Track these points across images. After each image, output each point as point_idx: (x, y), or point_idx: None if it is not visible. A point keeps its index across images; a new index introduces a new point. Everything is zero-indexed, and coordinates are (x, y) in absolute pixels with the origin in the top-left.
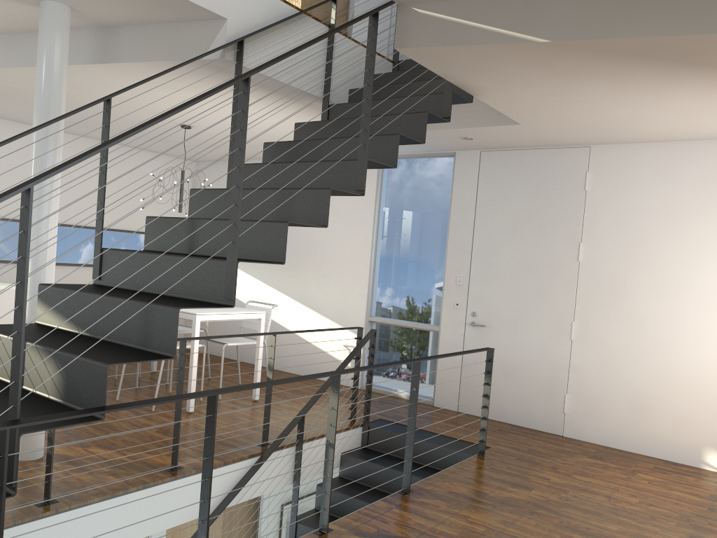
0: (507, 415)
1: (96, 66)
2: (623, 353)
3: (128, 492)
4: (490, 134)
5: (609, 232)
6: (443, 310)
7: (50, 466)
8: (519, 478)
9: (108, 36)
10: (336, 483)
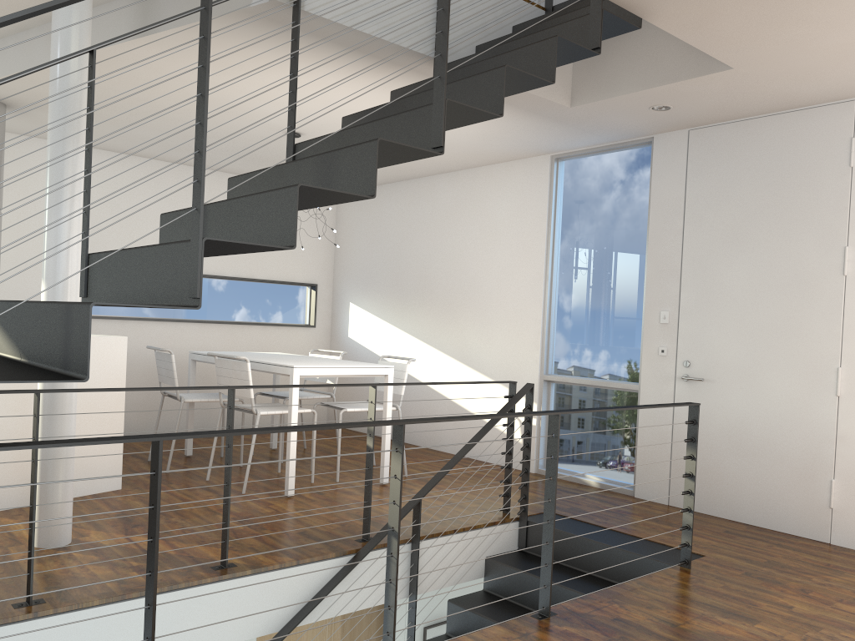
0: (742, 511)
1: (140, 43)
2: None
3: None
4: (693, 96)
5: None
6: (643, 361)
7: (30, 552)
8: (739, 603)
9: (148, 0)
10: (476, 600)
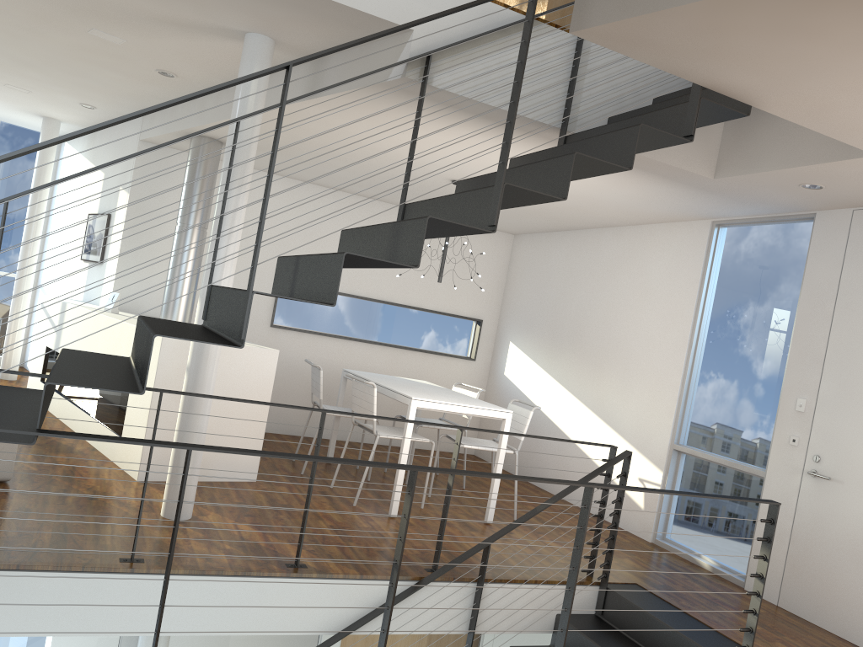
0: (853, 630)
1: (309, 104)
2: None
3: (224, 575)
4: (843, 178)
5: None
6: (773, 447)
7: (138, 519)
8: None
9: (318, 68)
10: None
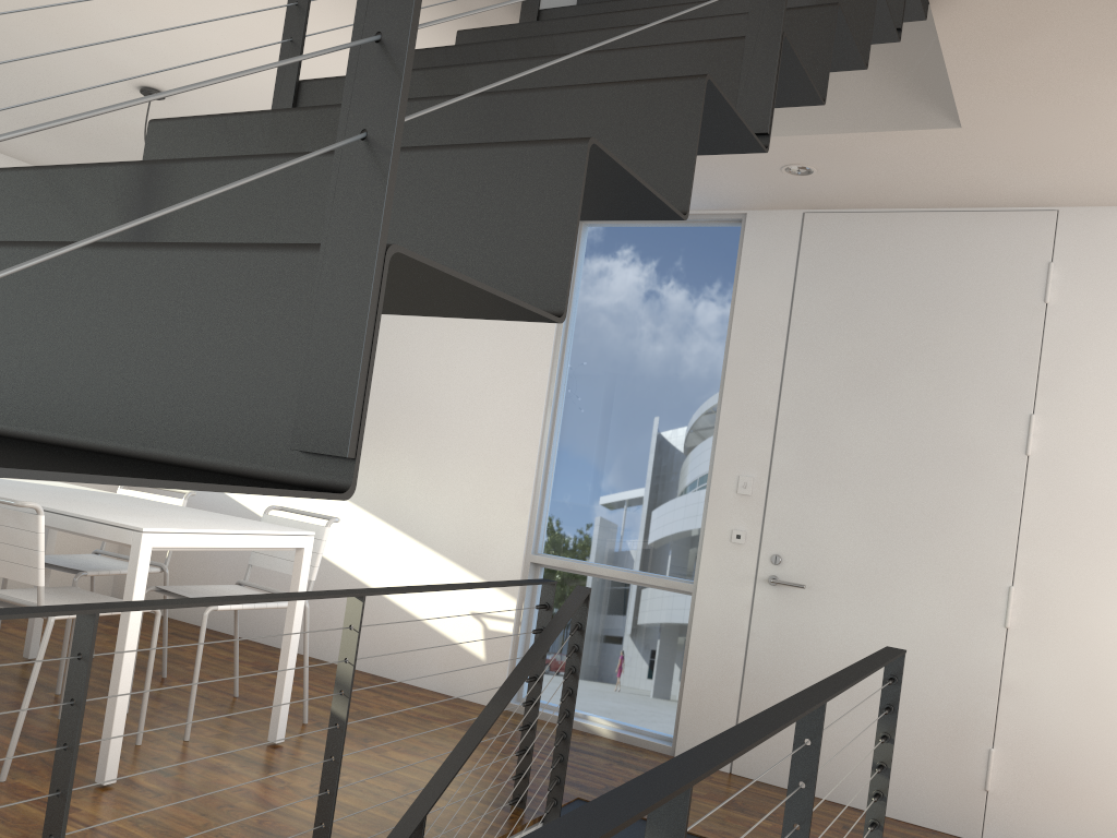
0: (850, 789)
1: None
2: None
3: None
4: (861, 161)
5: (1101, 394)
6: (705, 548)
7: None
8: None
9: None
10: None
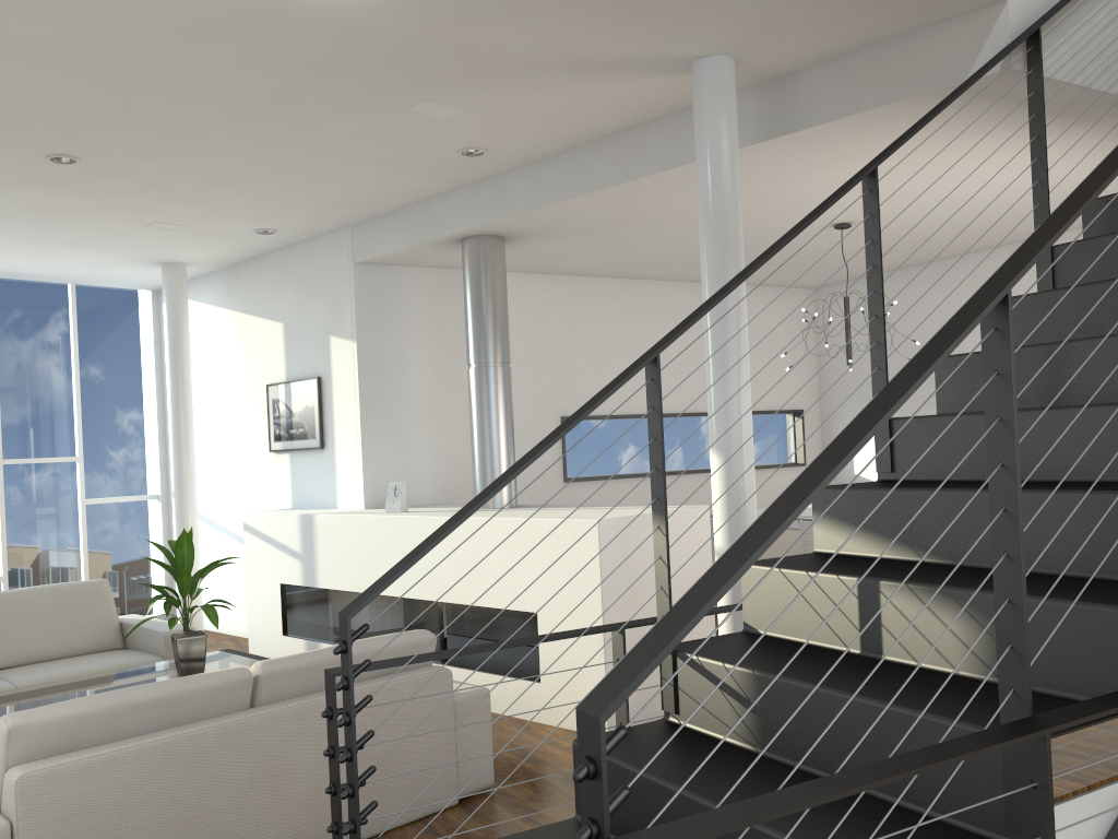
0: None
1: (761, 146)
2: None
3: None
4: None
5: None
6: None
7: None
8: None
9: (779, 92)
10: None
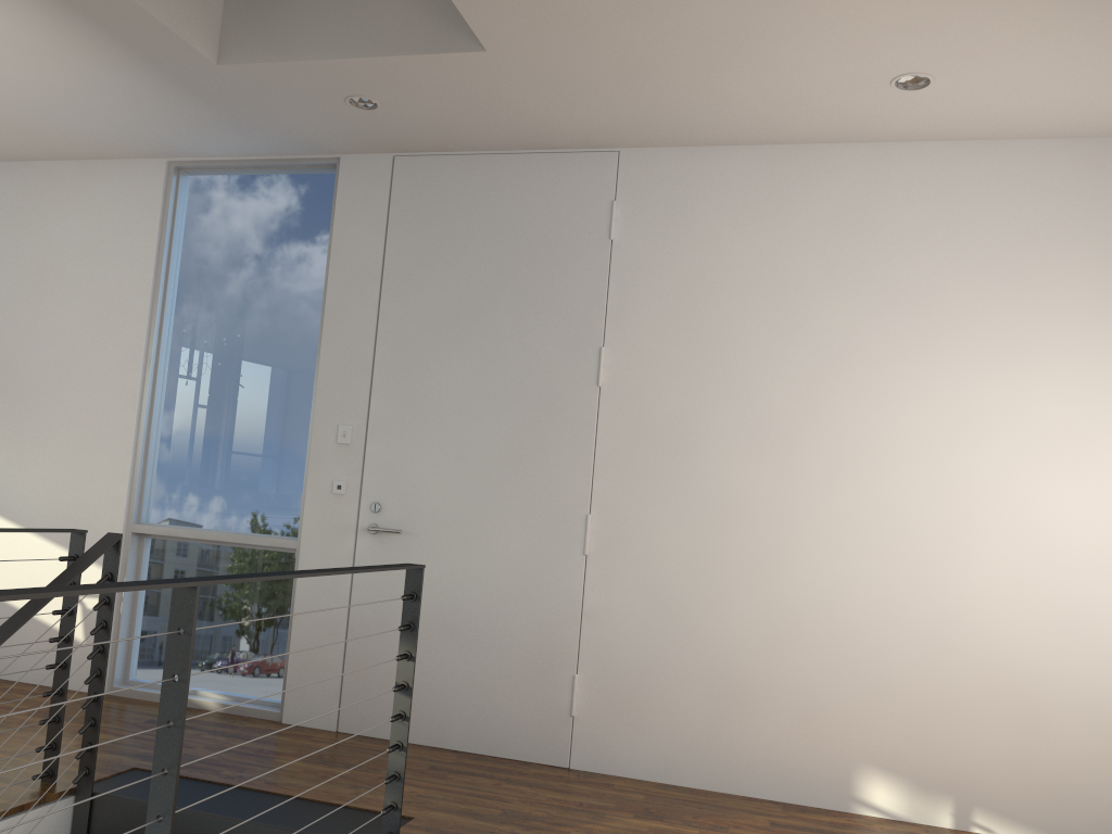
0: (450, 732)
1: None
2: (692, 577)
3: None
4: (416, 91)
5: (660, 324)
6: (308, 502)
7: None
8: None
9: None
10: None
